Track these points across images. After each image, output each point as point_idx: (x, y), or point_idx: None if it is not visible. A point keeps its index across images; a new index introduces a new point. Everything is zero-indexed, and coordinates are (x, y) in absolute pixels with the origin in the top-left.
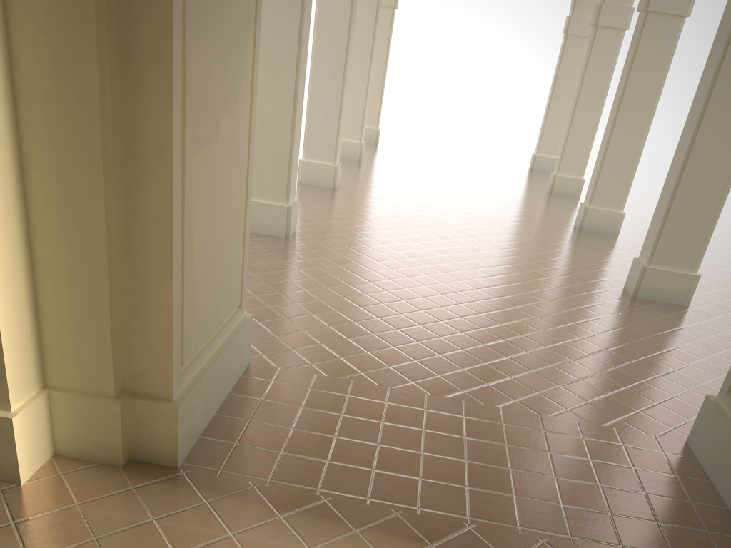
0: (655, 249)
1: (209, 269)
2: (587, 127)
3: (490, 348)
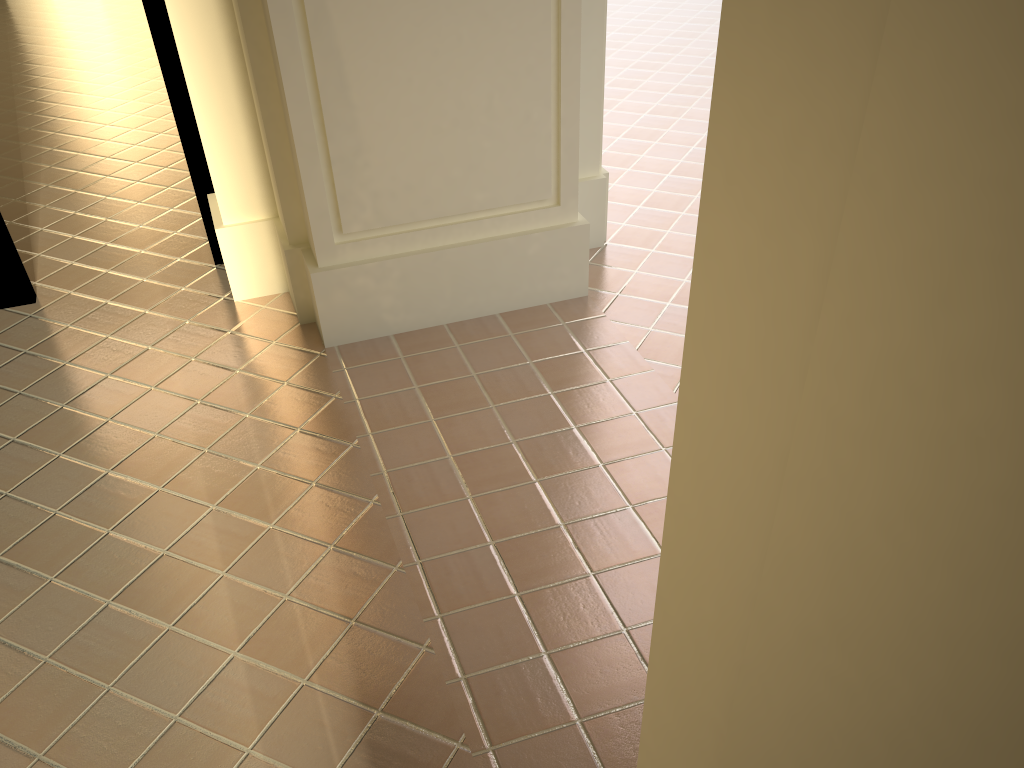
0: None
1: (412, 121)
2: None
3: None
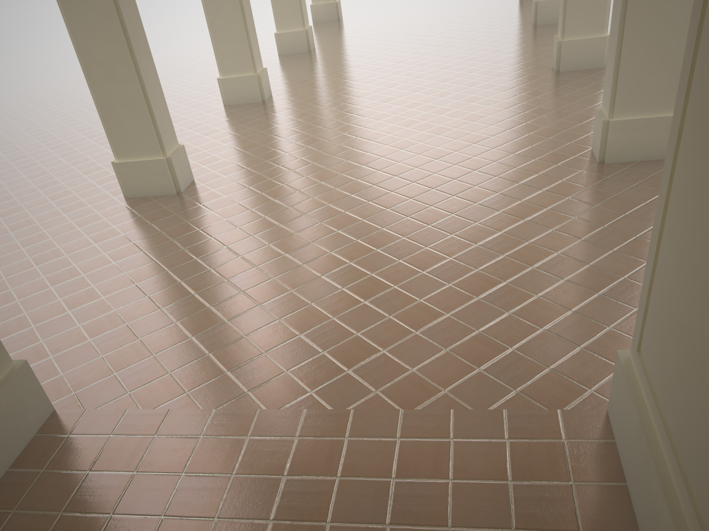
0: (615, 94)
1: None
2: None
3: (372, 306)
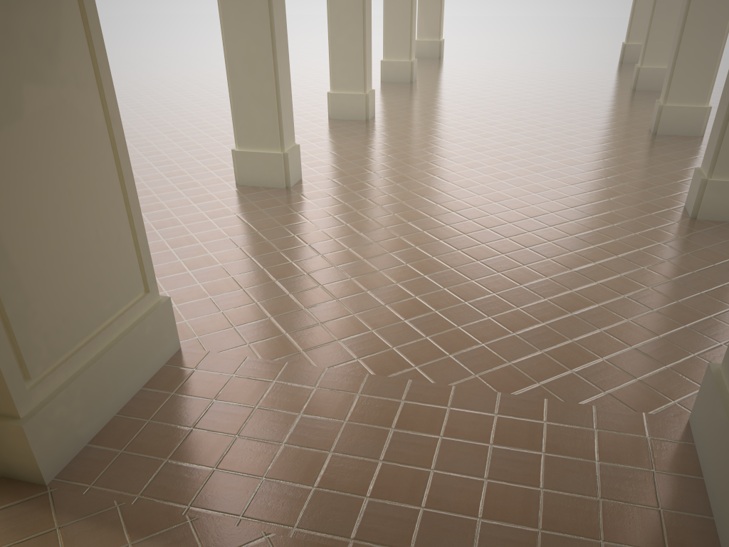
0: (717, 156)
1: (56, 265)
2: (676, 2)
3: (472, 306)
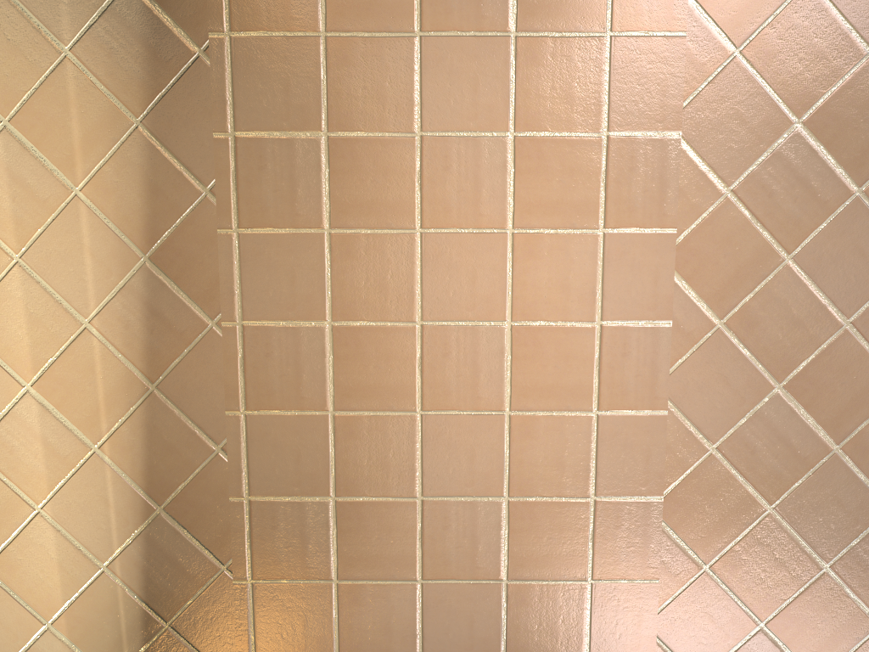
0: None
1: None
2: None
3: None
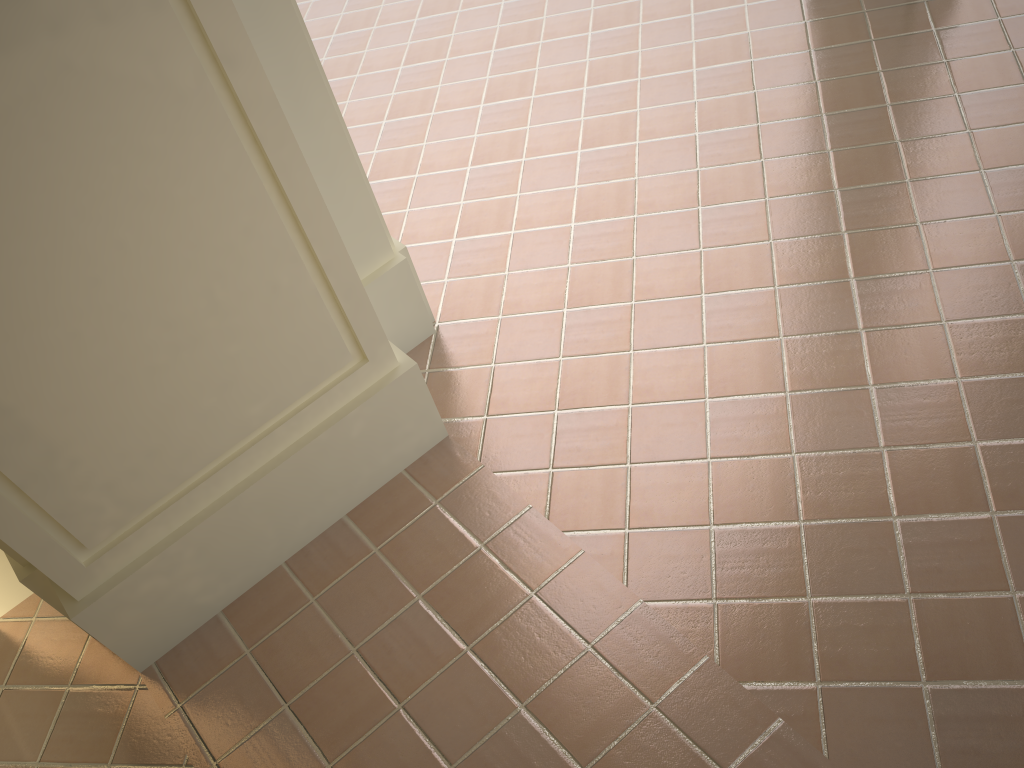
0: None
1: (110, 380)
2: None
3: None
